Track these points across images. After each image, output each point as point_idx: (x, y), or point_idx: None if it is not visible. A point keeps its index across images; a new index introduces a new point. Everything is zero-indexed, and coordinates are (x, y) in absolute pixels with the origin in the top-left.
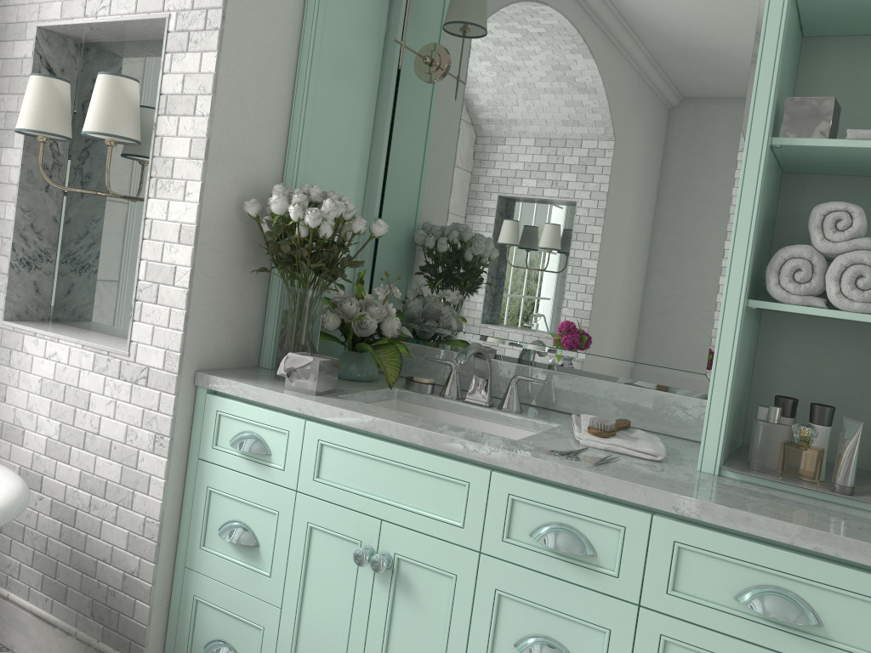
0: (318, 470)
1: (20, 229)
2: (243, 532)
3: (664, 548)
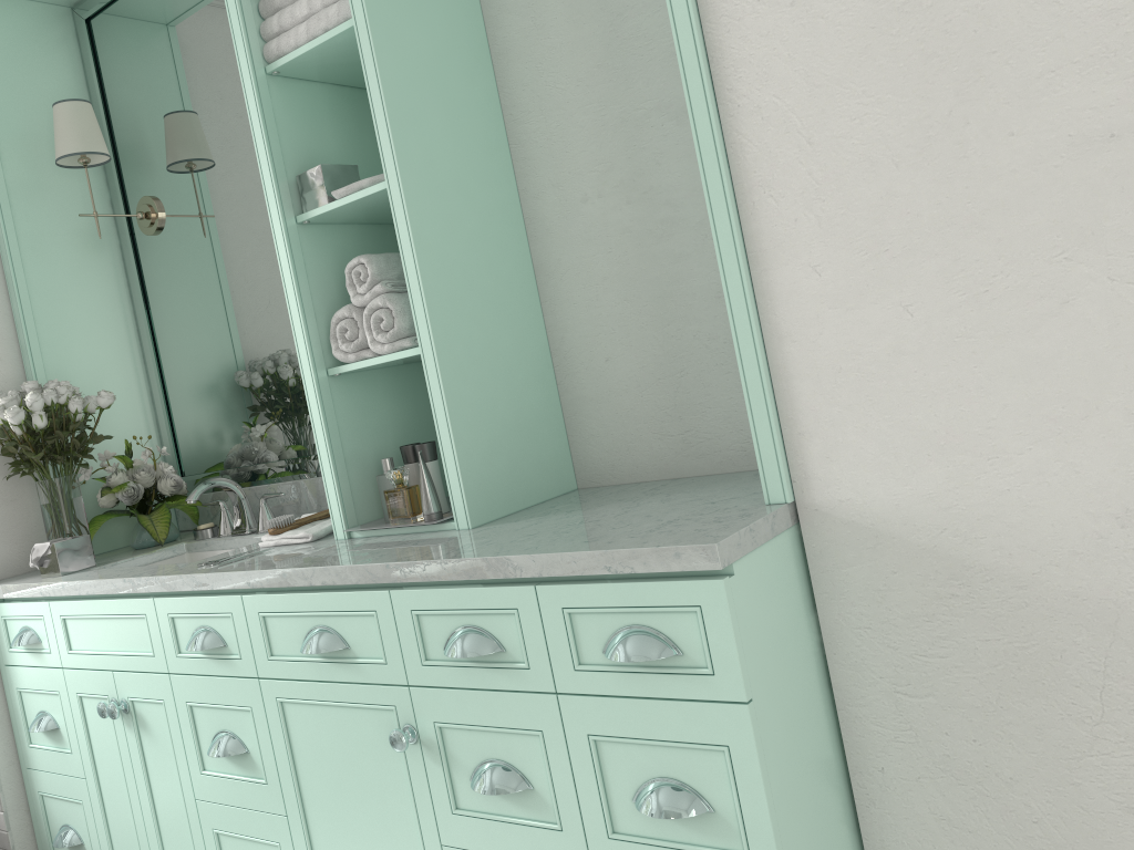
0: (69, 643)
1: None
2: (44, 720)
3: (256, 621)
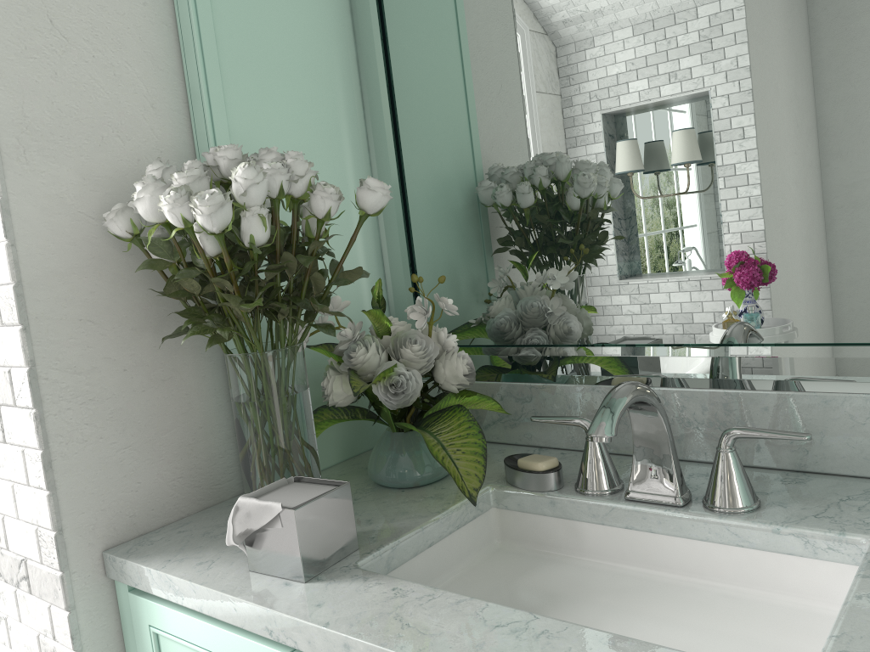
0: None
1: None
2: None
3: None
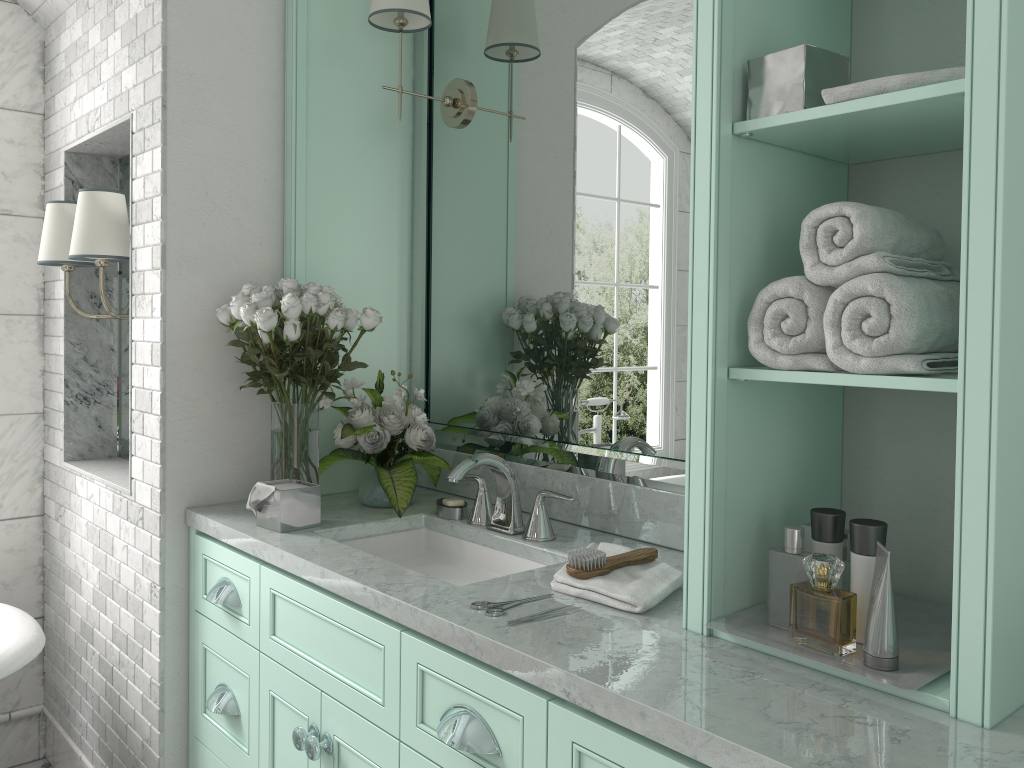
0: (274, 626)
1: (72, 363)
2: (225, 699)
3: (563, 752)
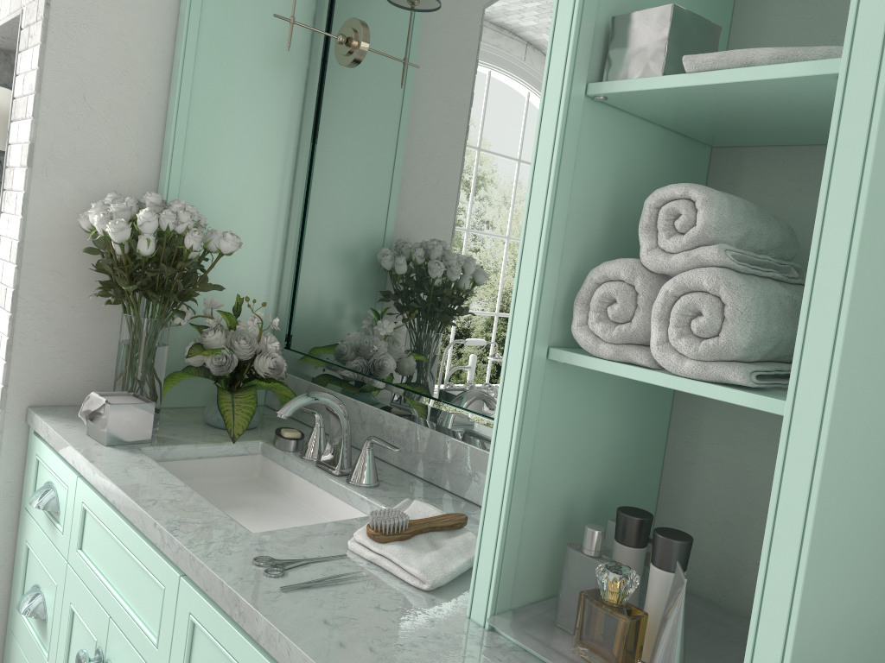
0: (82, 540)
1: None
2: (35, 602)
3: None
